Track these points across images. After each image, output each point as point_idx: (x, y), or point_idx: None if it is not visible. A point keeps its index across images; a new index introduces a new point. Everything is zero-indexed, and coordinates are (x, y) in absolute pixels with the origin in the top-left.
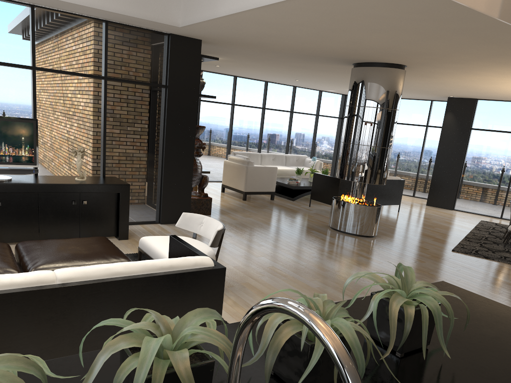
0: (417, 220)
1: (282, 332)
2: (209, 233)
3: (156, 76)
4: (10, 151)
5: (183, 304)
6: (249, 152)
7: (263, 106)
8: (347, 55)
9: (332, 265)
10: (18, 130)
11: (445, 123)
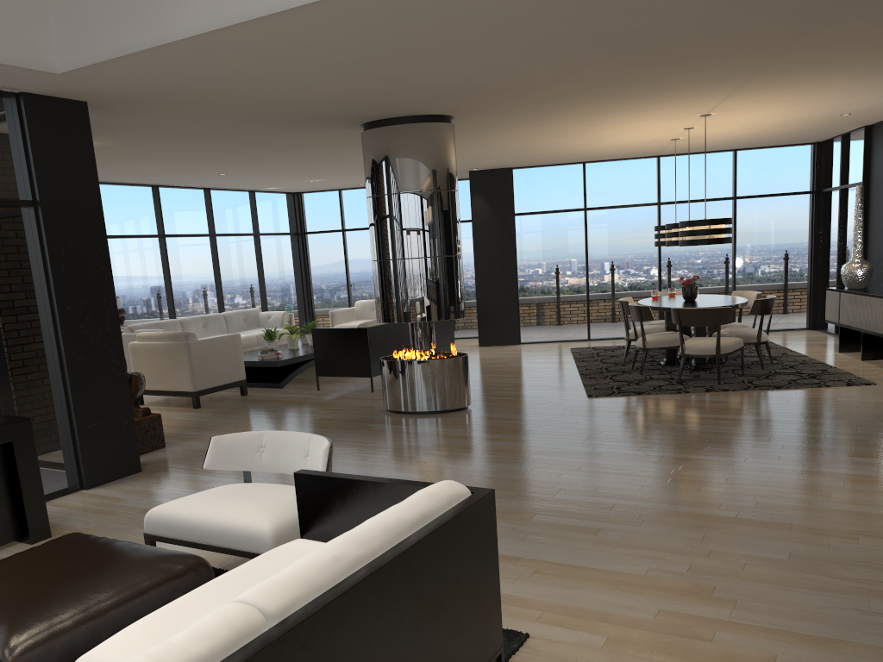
0: (494, 369)
1: None
2: (289, 460)
3: (9, 184)
4: None
5: (456, 586)
6: (157, 321)
7: (160, 233)
8: (367, 107)
9: (463, 465)
10: None
11: (476, 213)
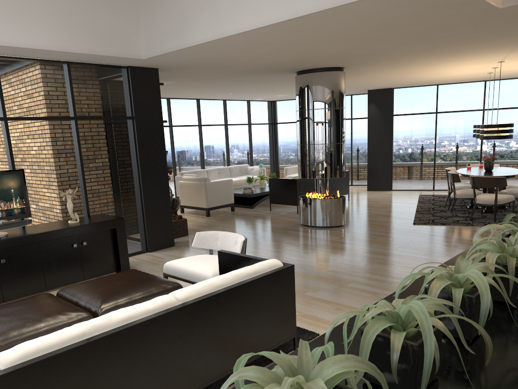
0: (369, 205)
1: (509, 261)
2: (228, 246)
3: (122, 109)
4: (1, 206)
5: (269, 303)
6: (195, 170)
7: (199, 124)
8: (295, 65)
9: (327, 255)
10: (7, 183)
11: (370, 114)
